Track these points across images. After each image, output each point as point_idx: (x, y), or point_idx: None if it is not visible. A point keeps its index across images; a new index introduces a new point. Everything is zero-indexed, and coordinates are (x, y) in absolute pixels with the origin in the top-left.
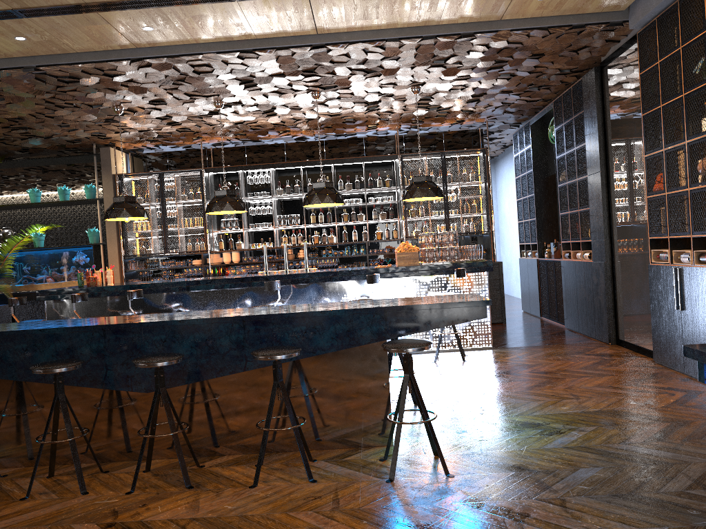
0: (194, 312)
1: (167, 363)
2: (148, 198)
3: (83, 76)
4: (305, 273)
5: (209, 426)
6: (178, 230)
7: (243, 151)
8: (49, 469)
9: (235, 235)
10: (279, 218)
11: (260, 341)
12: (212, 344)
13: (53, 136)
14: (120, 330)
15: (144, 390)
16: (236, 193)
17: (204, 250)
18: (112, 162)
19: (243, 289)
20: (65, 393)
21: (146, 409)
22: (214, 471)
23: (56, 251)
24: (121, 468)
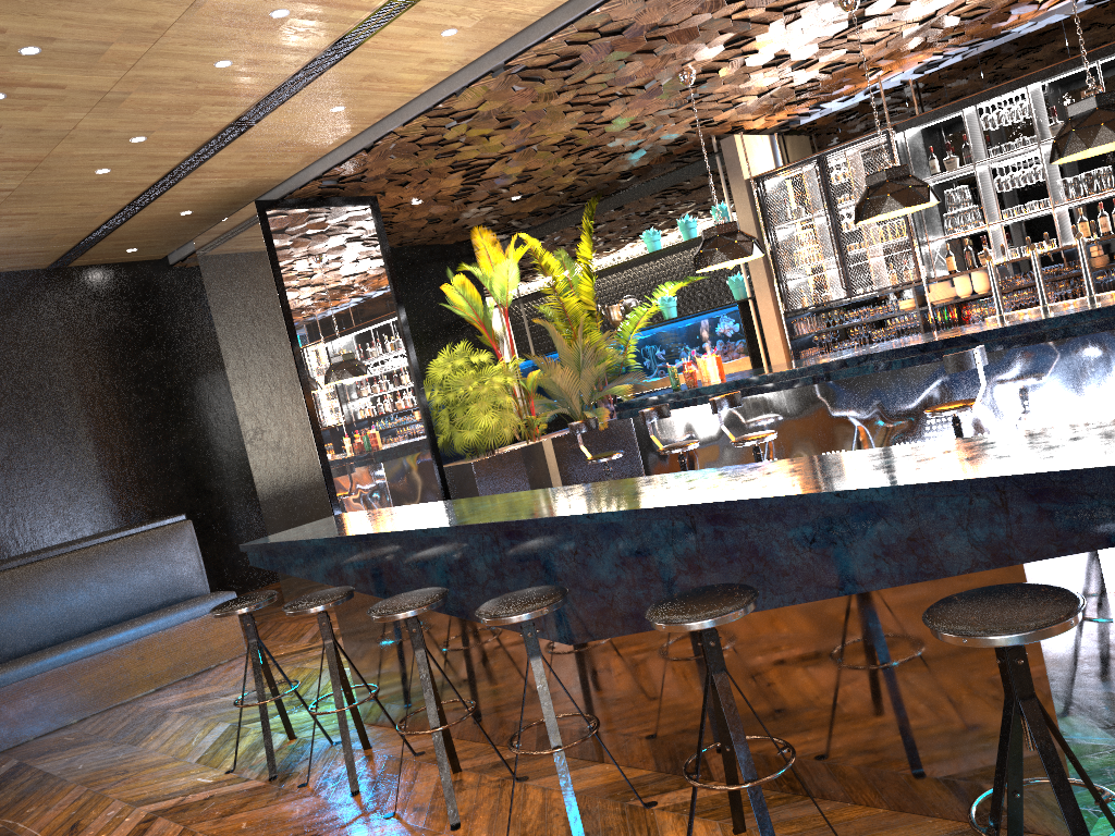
0: (668, 478)
1: (516, 618)
2: (810, 205)
3: (580, 50)
4: (1059, 317)
5: (677, 719)
6: (867, 251)
7: (973, 66)
8: (450, 761)
9: (980, 238)
10: (1061, 184)
11: (728, 558)
12: (647, 562)
13: (638, 145)
14: (514, 531)
15: (564, 639)
16: (910, 170)
17: (915, 280)
18: (742, 160)
19: (933, 366)
20: (475, 632)
21: (578, 672)
22: (657, 825)
23: (691, 322)
24: (549, 773)
